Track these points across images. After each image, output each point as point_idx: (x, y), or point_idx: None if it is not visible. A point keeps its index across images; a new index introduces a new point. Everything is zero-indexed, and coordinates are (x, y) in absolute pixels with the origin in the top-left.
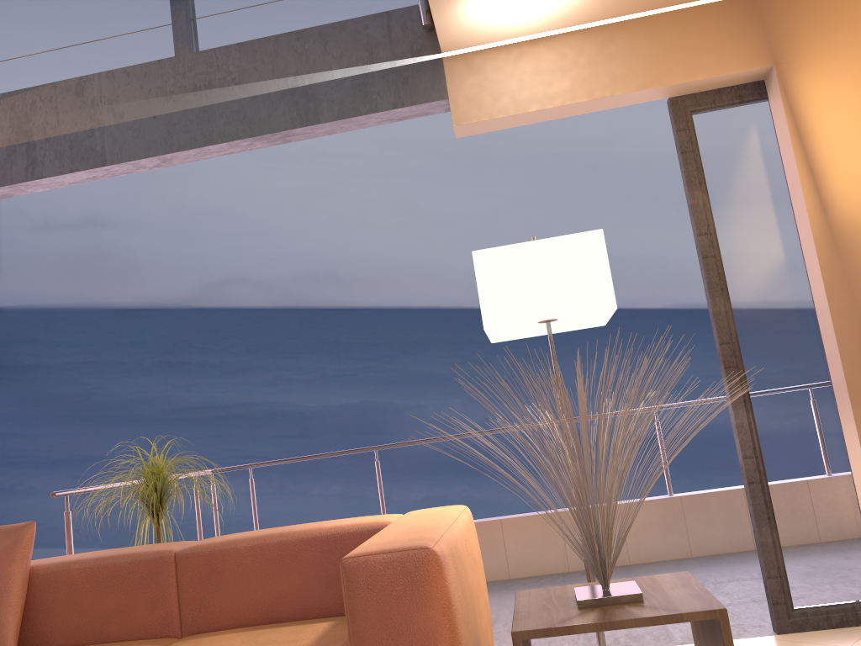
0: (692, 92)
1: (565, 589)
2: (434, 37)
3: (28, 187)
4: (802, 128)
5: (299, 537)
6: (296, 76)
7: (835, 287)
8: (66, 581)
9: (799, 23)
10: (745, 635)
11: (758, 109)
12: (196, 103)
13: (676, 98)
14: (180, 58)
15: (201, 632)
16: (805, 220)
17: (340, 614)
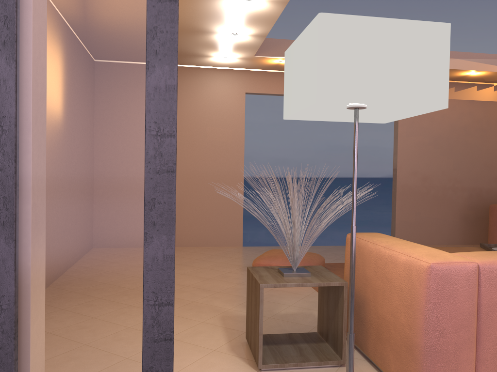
0: None
1: (319, 280)
2: None
3: None
4: None
5: None
6: None
7: None
8: None
9: None
10: None
11: None
12: None
13: None
14: None
15: None
16: None
17: None
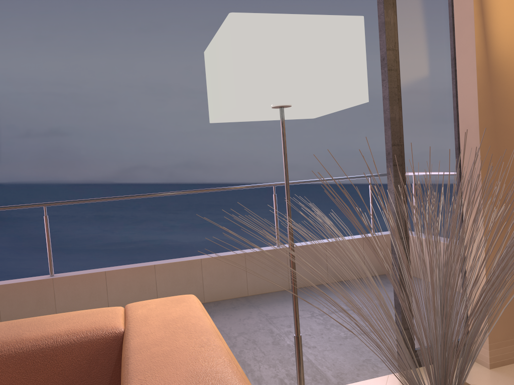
0: None
1: None
2: None
3: None
4: None
5: None
6: None
7: (485, 109)
8: None
9: None
10: (381, 372)
11: None
12: None
13: None
14: None
15: None
16: (470, 51)
17: None
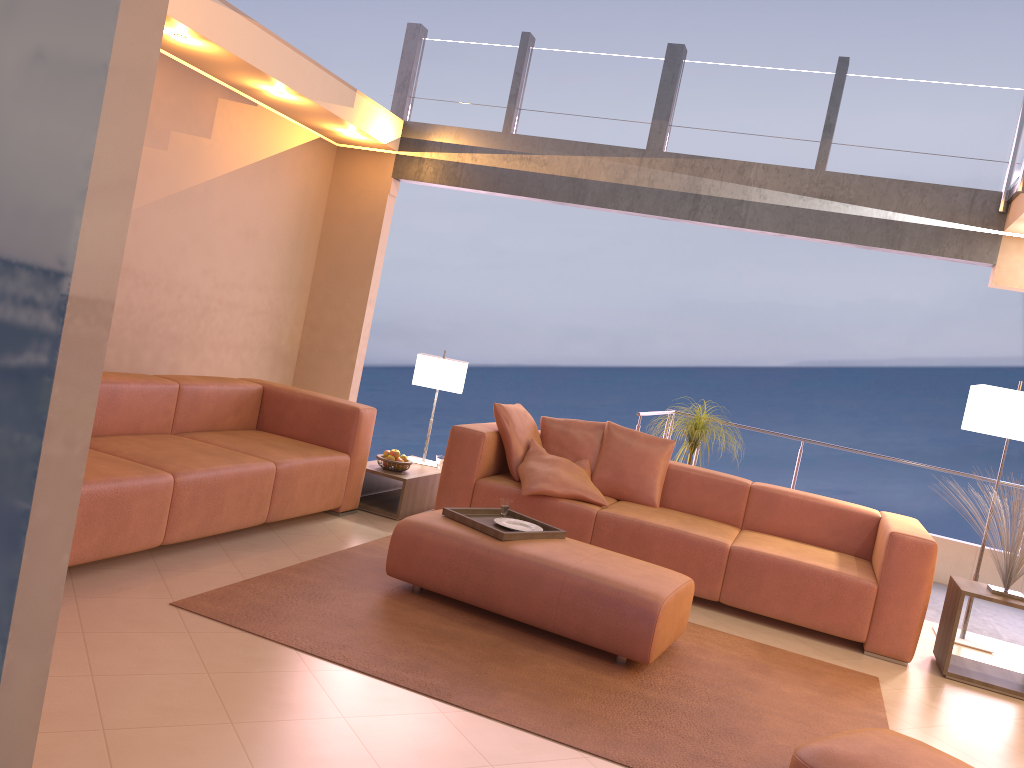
0: None
1: (978, 583)
2: (1002, 218)
3: (683, 221)
4: None
5: (824, 504)
6: (894, 212)
7: None
8: (686, 478)
9: None
10: None
11: None
12: (818, 207)
13: None
14: (817, 172)
15: (753, 530)
16: None
17: (834, 550)
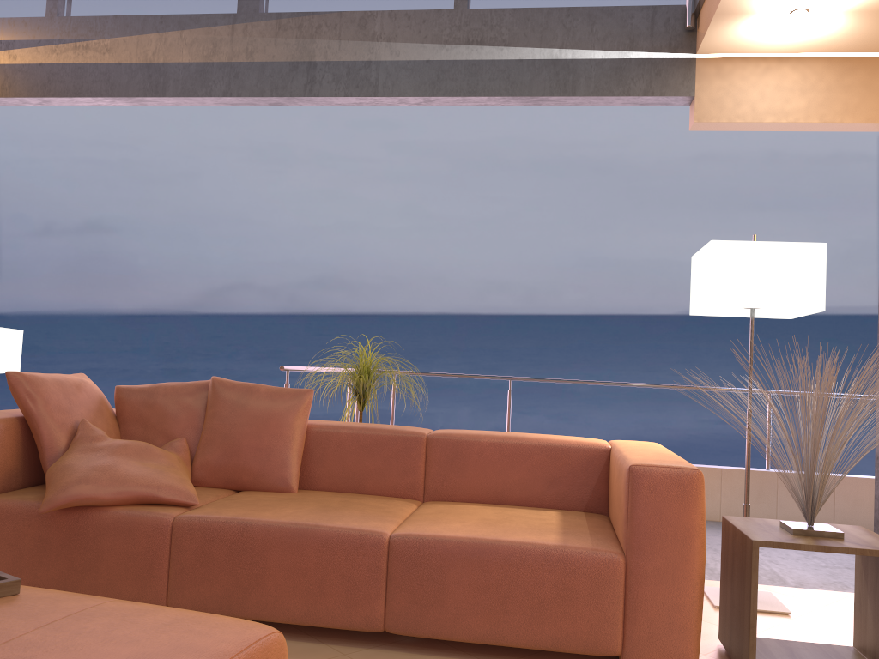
0: None
1: (765, 521)
2: (692, 38)
3: (300, 101)
4: None
5: (532, 443)
6: (560, 49)
7: None
8: (335, 441)
9: None
10: (849, 590)
11: None
12: (466, 56)
13: None
14: (458, 12)
15: (440, 500)
16: None
17: (556, 508)
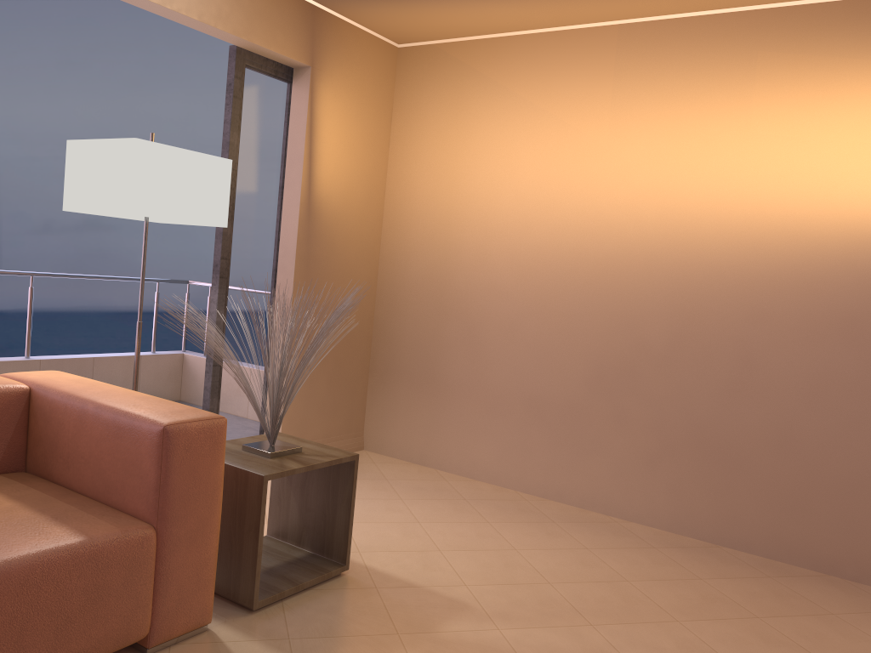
0: (253, 52)
1: None
2: None
3: None
4: (313, 121)
5: None
6: None
7: (302, 240)
8: None
9: (330, 45)
10: None
11: (282, 87)
12: None
13: (241, 49)
14: None
15: None
16: (297, 187)
17: None
